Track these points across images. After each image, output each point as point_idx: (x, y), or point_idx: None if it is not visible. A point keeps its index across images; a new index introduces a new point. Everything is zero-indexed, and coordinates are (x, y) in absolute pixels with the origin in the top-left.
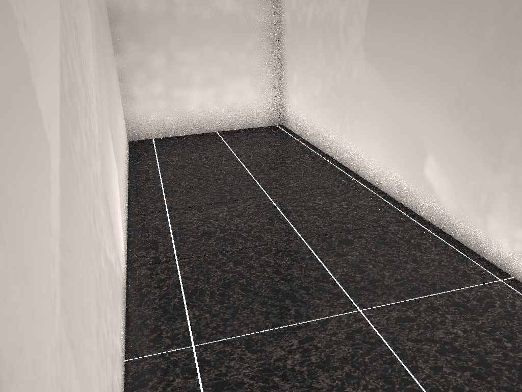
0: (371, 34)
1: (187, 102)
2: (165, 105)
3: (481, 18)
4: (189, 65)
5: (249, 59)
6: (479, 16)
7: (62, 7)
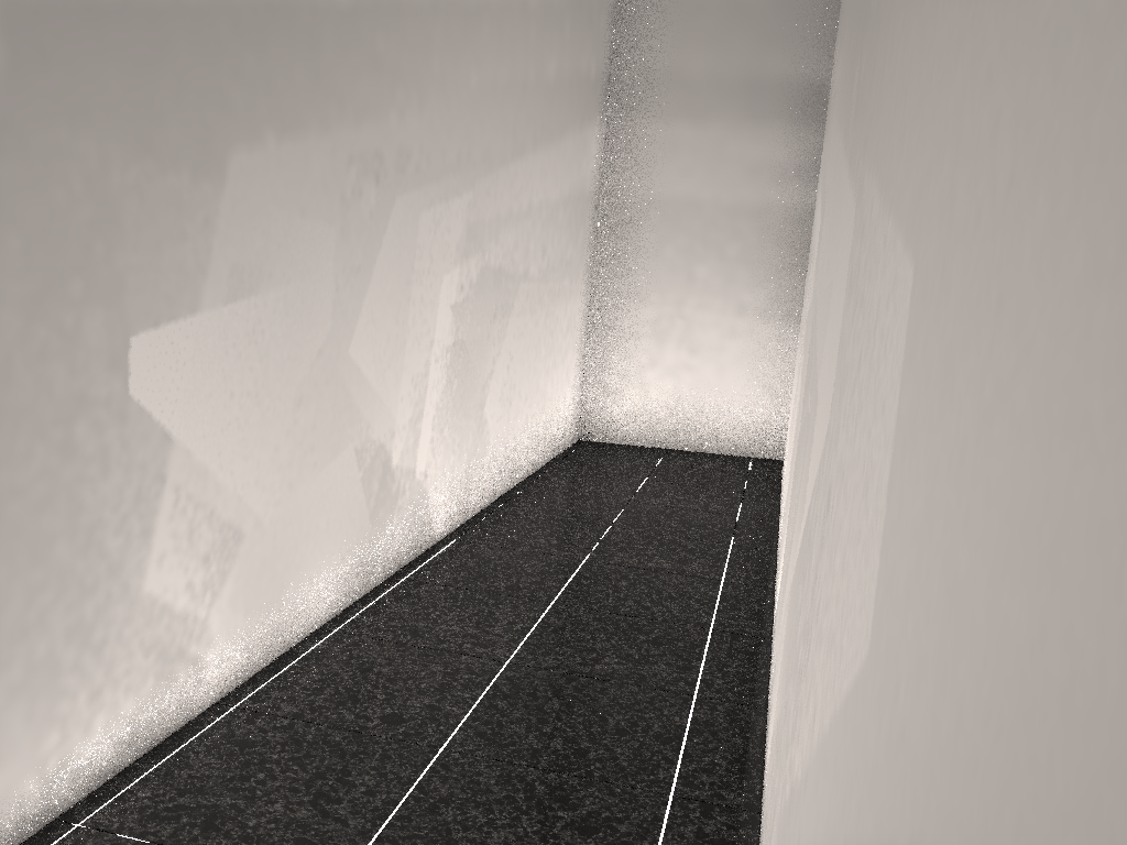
0: None
1: None
2: None
3: None
4: None
5: None
6: None
7: (827, 436)
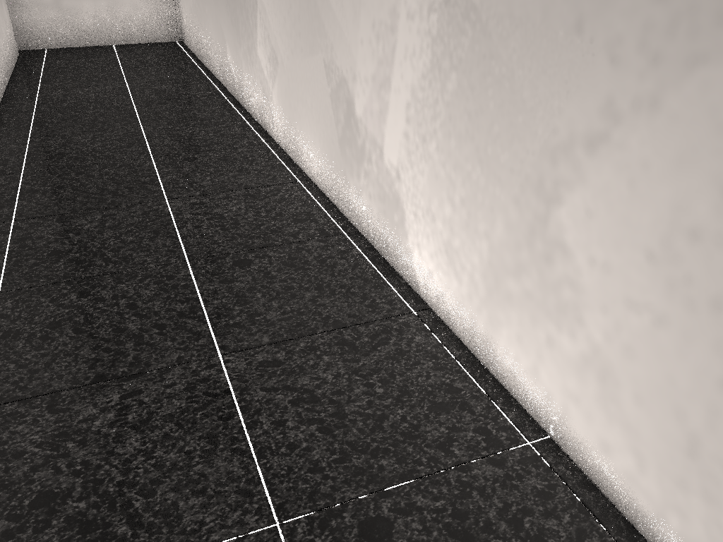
0: None
1: (79, 13)
2: (56, 14)
3: None
4: None
5: None
6: None
7: None
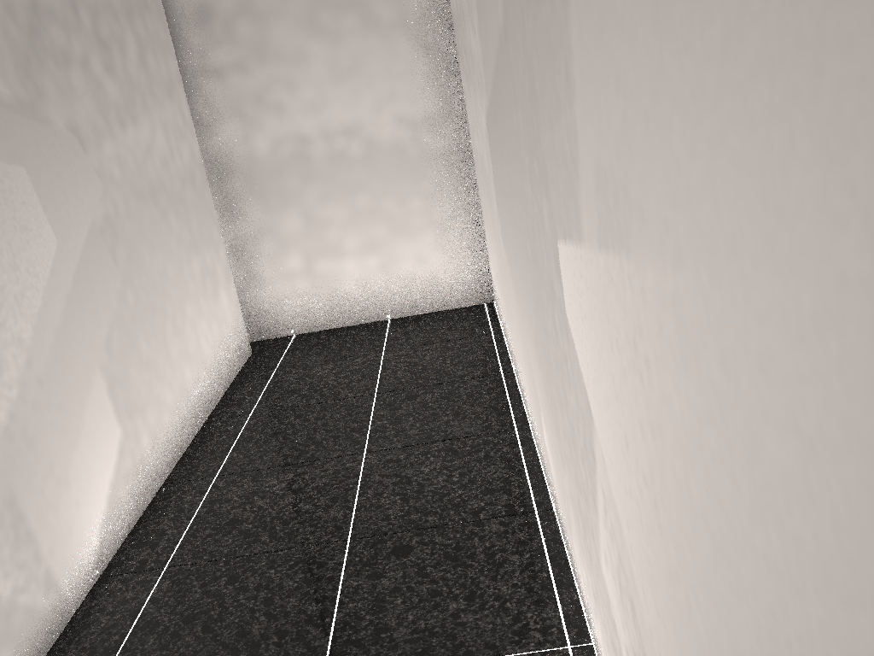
0: (498, 203)
1: (339, 279)
2: (308, 285)
3: (523, 225)
4: (337, 225)
5: (429, 207)
6: (523, 221)
7: None
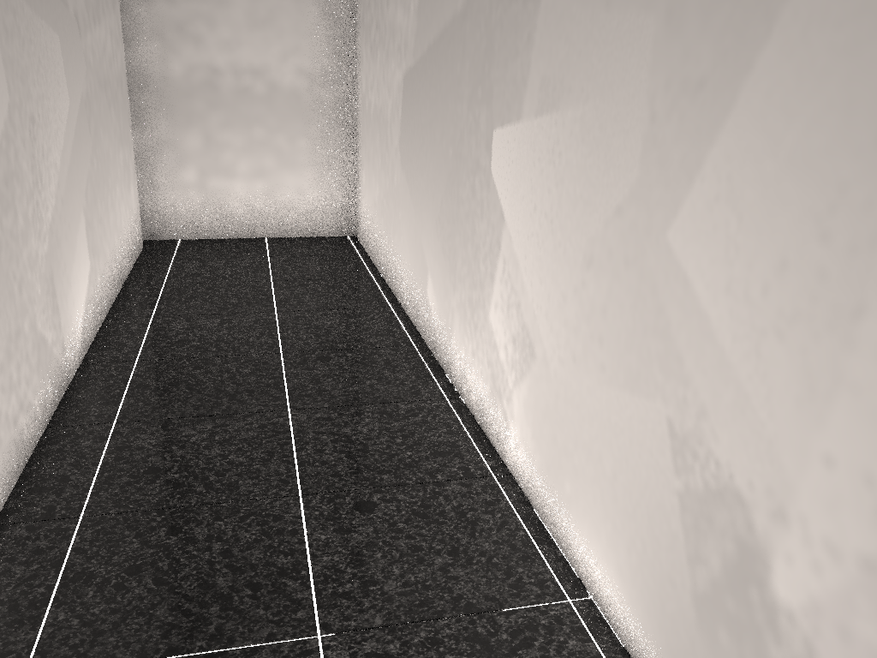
0: (403, 137)
1: (228, 197)
2: (199, 198)
3: (447, 138)
4: (233, 149)
5: (314, 148)
6: (446, 136)
7: (12, 109)
